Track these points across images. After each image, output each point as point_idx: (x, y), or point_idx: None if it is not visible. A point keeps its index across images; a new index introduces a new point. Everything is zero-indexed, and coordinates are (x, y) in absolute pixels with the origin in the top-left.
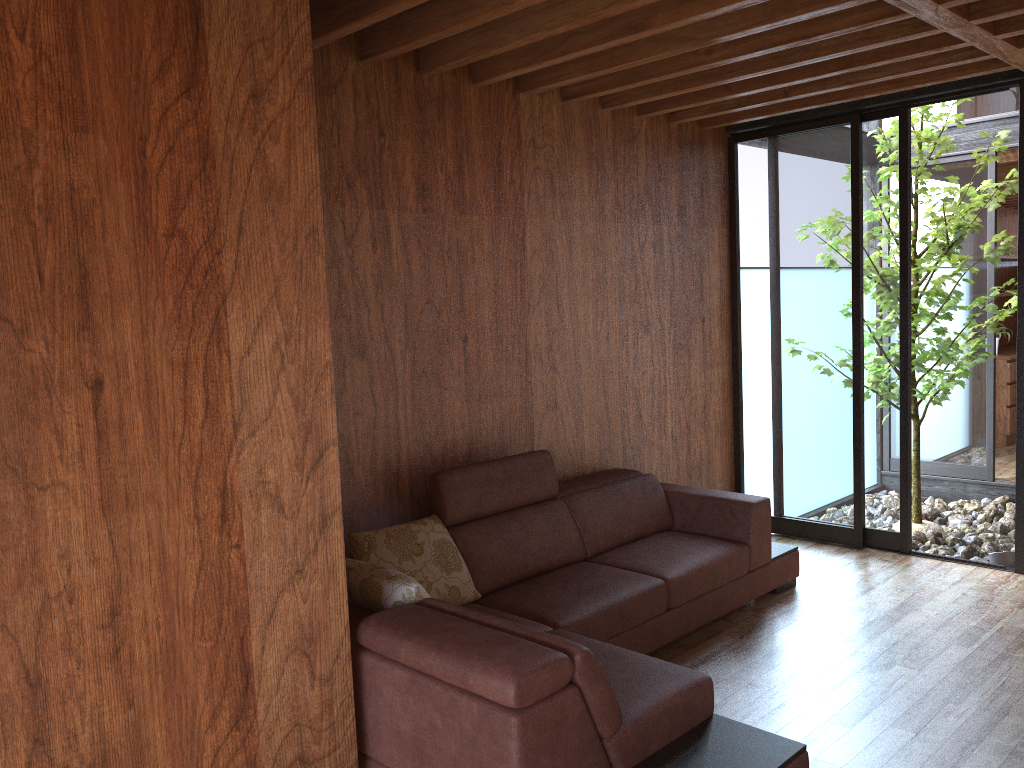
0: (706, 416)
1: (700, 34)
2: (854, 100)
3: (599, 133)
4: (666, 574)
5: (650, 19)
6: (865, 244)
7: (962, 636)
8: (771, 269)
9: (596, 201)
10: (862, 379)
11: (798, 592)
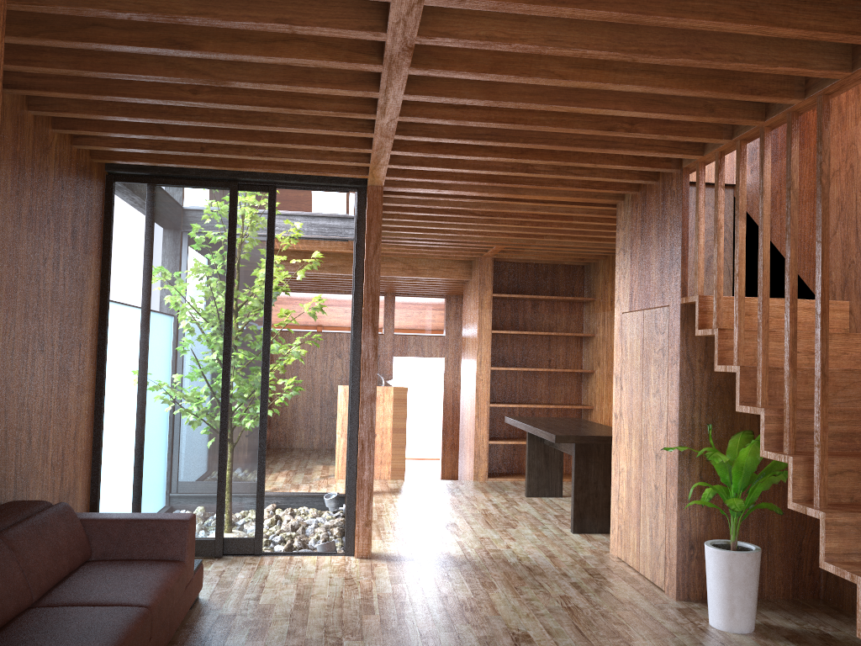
0: (76, 443)
1: (218, 73)
2: (235, 171)
3: (24, 134)
4: (145, 601)
5: (200, 42)
6: (235, 290)
7: (362, 607)
8: (145, 303)
9: (16, 204)
10: (229, 405)
11: (208, 603)
